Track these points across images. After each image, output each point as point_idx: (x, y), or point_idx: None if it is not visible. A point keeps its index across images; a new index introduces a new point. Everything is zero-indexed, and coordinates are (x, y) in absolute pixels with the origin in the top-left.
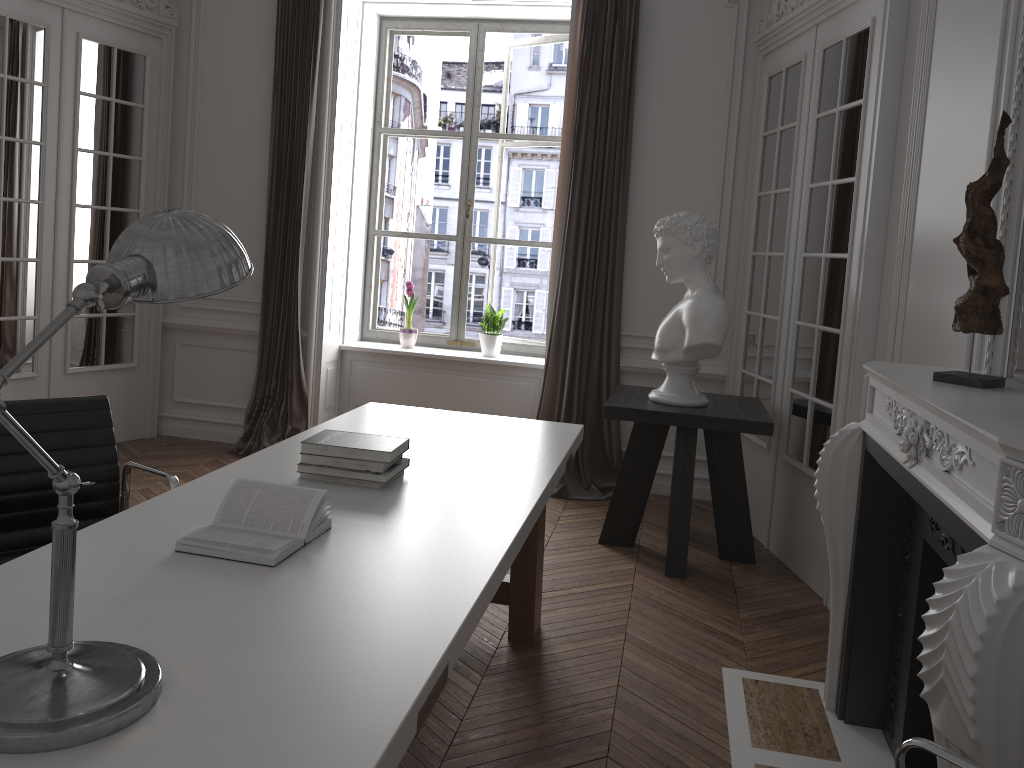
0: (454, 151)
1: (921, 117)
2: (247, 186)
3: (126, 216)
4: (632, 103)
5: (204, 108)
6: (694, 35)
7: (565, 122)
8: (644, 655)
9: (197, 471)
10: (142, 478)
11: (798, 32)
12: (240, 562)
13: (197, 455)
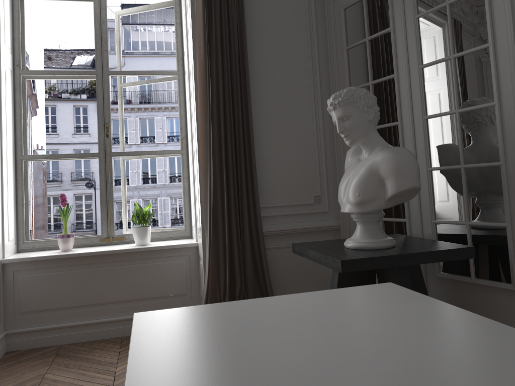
0: (59, 110)
1: None
2: None
3: None
4: (245, 33)
5: None
6: None
7: (198, 47)
8: None
9: None
10: None
11: None
12: None
13: None
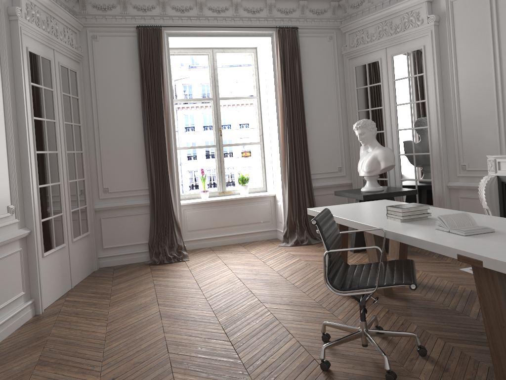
0: None
1: (456, 78)
2: (130, 133)
3: (79, 155)
4: (302, 80)
5: (101, 96)
6: (318, 52)
7: (279, 89)
8: (436, 273)
9: (157, 274)
10: (142, 282)
11: (374, 50)
12: (485, 233)
13: (139, 269)
